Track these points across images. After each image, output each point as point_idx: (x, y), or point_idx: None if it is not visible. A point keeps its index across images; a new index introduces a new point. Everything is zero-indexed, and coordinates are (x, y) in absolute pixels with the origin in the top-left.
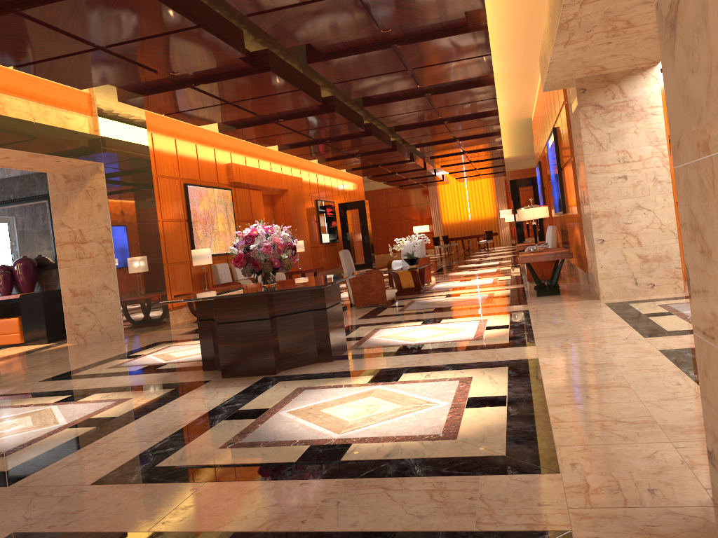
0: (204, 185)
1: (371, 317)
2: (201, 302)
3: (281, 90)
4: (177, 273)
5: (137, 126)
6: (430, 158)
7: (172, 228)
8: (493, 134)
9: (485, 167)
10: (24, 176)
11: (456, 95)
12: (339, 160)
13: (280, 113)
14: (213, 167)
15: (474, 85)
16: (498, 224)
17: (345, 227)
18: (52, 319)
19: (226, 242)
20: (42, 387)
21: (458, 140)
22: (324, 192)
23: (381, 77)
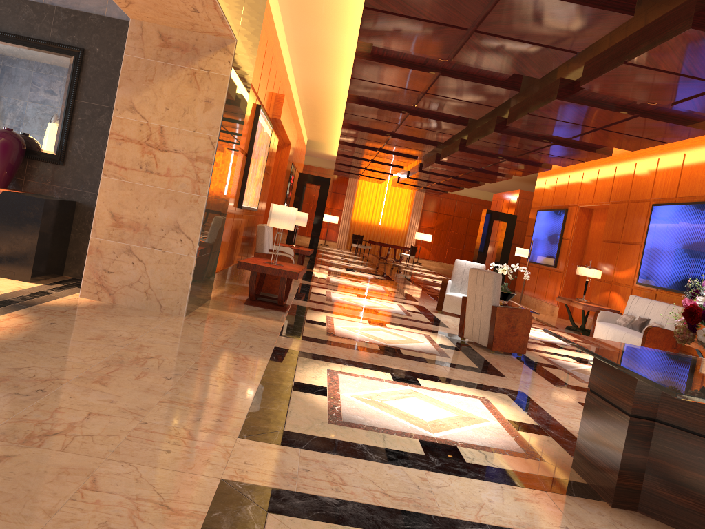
0: (266, 114)
1: (571, 387)
2: (649, 386)
3: (564, 43)
4: (226, 225)
5: (262, 4)
6: (435, 162)
7: (238, 161)
8: (544, 166)
9: (444, 184)
10: (42, 6)
11: (655, 126)
12: (366, 133)
13: (454, 66)
14: (271, 92)
15: (693, 124)
16: (406, 238)
17: (299, 201)
18: (44, 244)
19: (256, 193)
20: (294, 469)
21: (506, 159)
22: (294, 155)
23: (681, 79)
